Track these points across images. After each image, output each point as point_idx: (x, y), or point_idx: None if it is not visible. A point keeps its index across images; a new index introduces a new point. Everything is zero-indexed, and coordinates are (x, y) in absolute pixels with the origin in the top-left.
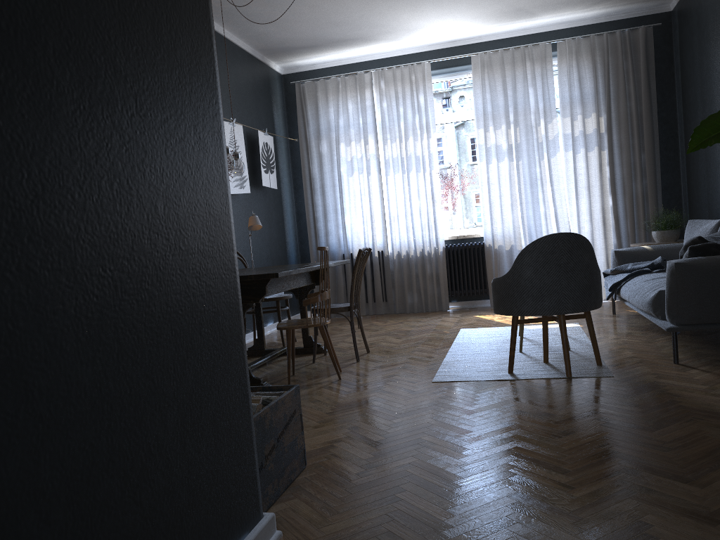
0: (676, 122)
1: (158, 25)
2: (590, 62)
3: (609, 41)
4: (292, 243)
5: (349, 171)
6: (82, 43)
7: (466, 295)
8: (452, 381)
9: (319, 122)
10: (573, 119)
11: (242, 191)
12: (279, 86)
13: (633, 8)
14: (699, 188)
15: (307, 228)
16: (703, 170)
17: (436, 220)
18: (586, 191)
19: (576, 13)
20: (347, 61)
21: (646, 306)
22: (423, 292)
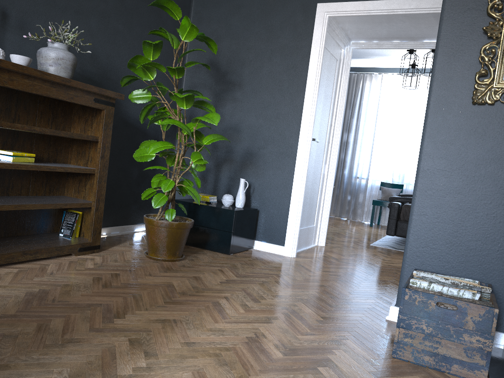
0: None
1: None
2: None
3: None
4: None
5: None
6: None
7: None
8: None
9: None
10: None
11: None
12: None
13: None
14: None
15: None
16: None
17: None
18: None
19: None
20: None
21: None
22: None
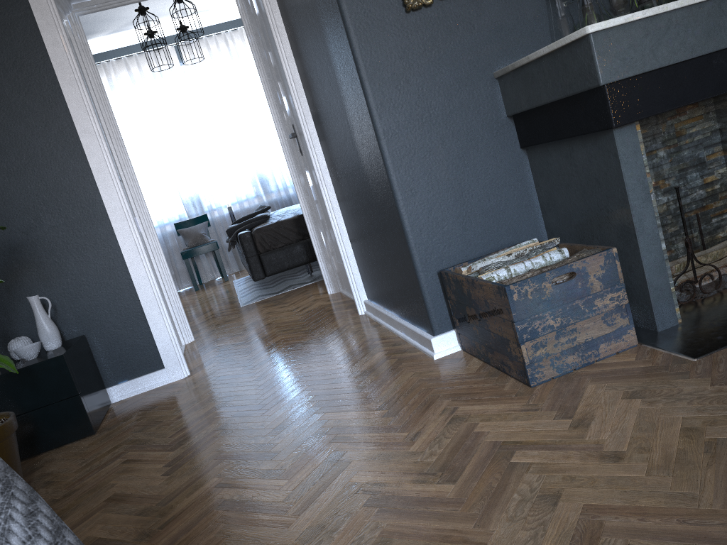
0: None
1: (320, 13)
2: None
3: None
4: None
5: None
6: (317, 61)
7: None
8: None
9: None
10: None
11: None
12: None
13: None
14: None
15: None
16: None
17: None
18: None
19: None
20: None
21: None
22: None
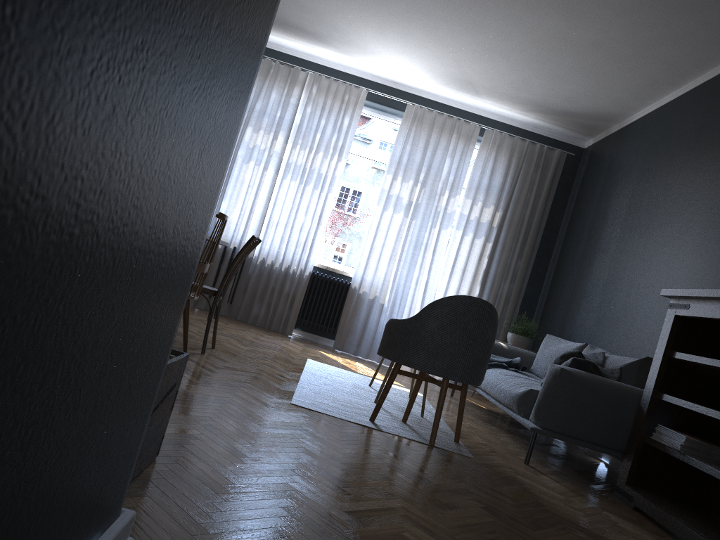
0: (554, 244)
1: None
2: (507, 159)
3: (529, 149)
4: None
5: (246, 158)
6: None
7: (314, 328)
8: (312, 410)
9: None
10: (474, 203)
11: None
12: None
13: (558, 130)
14: (557, 309)
15: None
16: (567, 295)
17: (314, 243)
18: (460, 273)
19: (512, 110)
20: (288, 51)
21: (511, 399)
22: (273, 308)
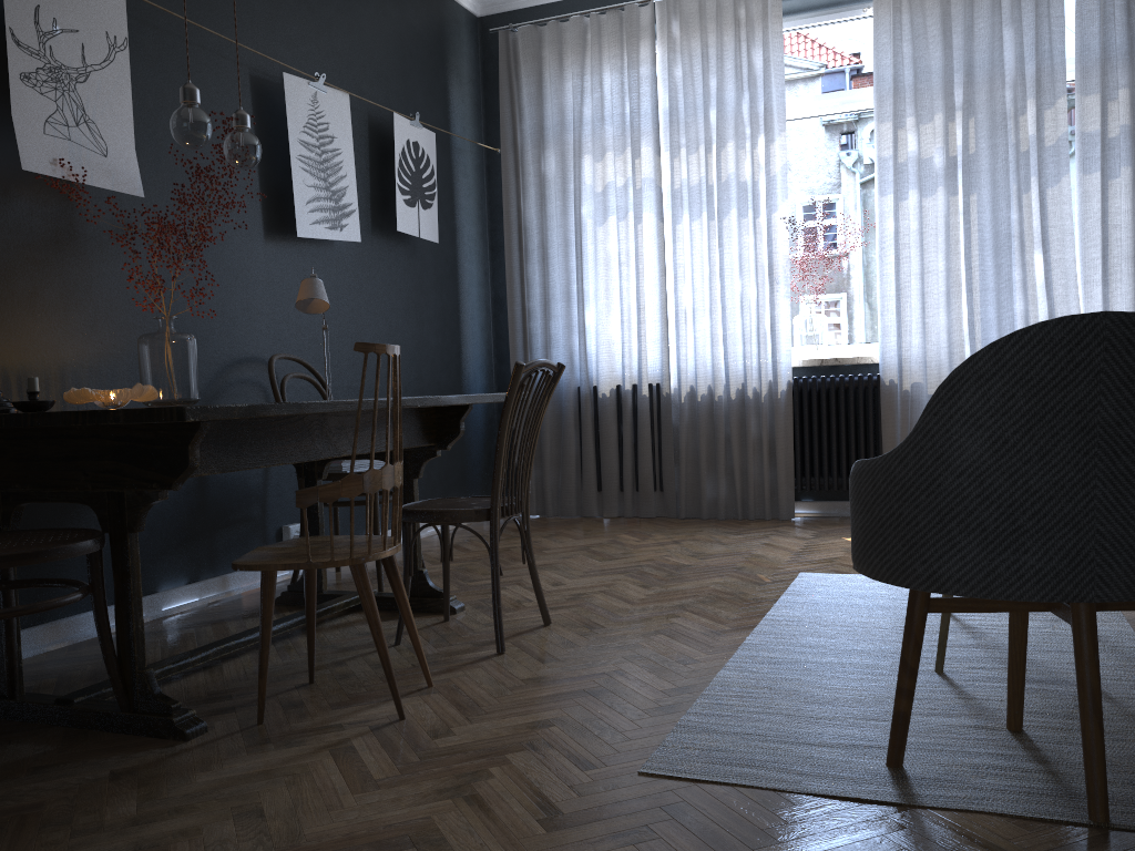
0: None
1: None
2: None
3: None
4: (479, 360)
5: (597, 215)
6: None
7: (834, 489)
8: (700, 780)
9: (543, 112)
10: (1107, 99)
11: (336, 236)
12: (469, 39)
13: None
14: None
15: (509, 330)
16: None
17: (777, 322)
18: (1128, 267)
19: None
20: None
21: None
22: (740, 476)
